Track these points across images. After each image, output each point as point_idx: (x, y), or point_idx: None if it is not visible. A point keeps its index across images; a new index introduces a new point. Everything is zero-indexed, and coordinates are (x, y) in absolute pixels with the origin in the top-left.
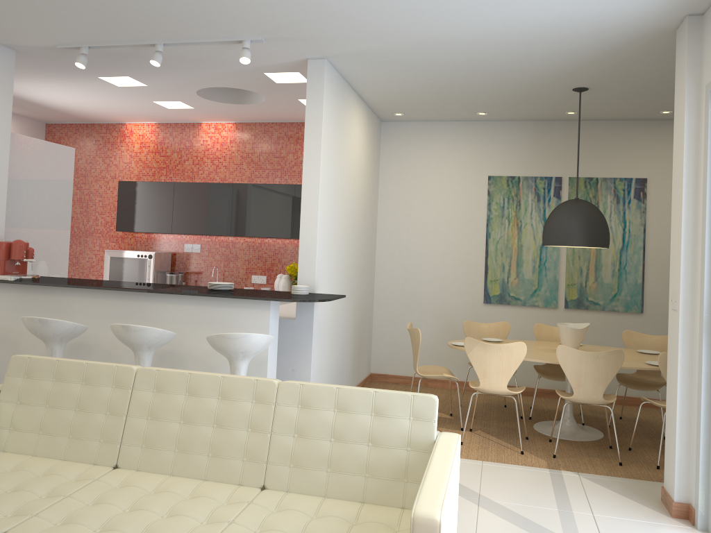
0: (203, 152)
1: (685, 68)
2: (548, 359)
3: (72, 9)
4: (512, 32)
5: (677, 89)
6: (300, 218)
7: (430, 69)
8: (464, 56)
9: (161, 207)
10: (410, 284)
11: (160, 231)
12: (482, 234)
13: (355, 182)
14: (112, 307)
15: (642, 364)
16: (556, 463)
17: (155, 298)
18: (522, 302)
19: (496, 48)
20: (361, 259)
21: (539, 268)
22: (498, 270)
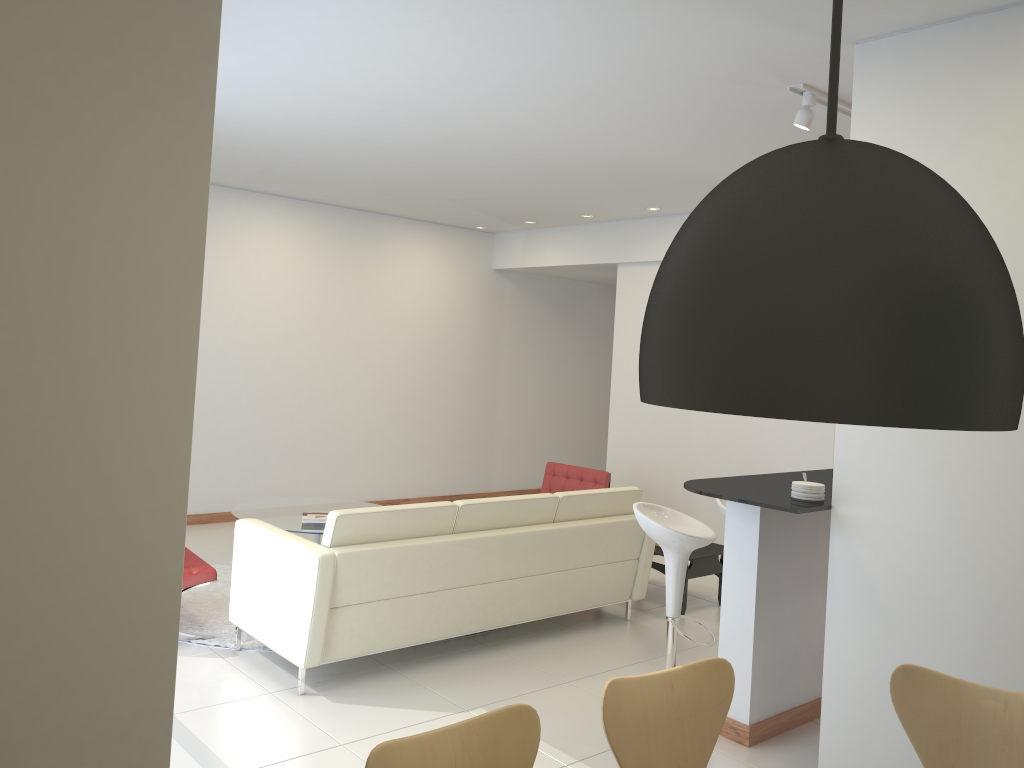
0: None
1: None
2: None
3: None
4: None
5: None
6: None
7: None
8: None
9: None
10: None
11: None
12: None
13: None
14: None
15: None
16: None
17: None
18: None
19: None
20: None
21: None
22: None
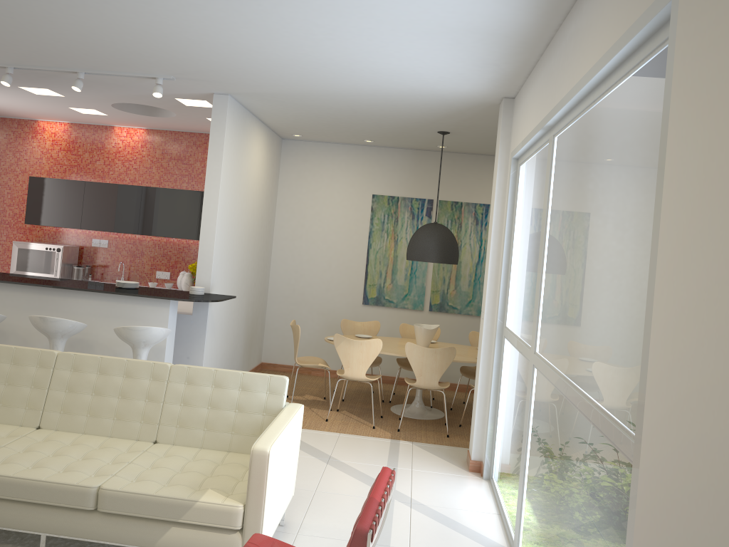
0: (114, 154)
1: (500, 137)
2: (401, 353)
3: (5, 43)
4: (378, 93)
5: (496, 151)
6: None
7: (319, 109)
8: (345, 104)
9: (71, 203)
10: (300, 285)
11: (69, 226)
12: (365, 244)
13: (253, 195)
14: (28, 299)
15: (473, 359)
16: (398, 435)
17: (68, 293)
18: (394, 305)
19: (368, 101)
20: (256, 262)
21: (410, 276)
22: (376, 276)
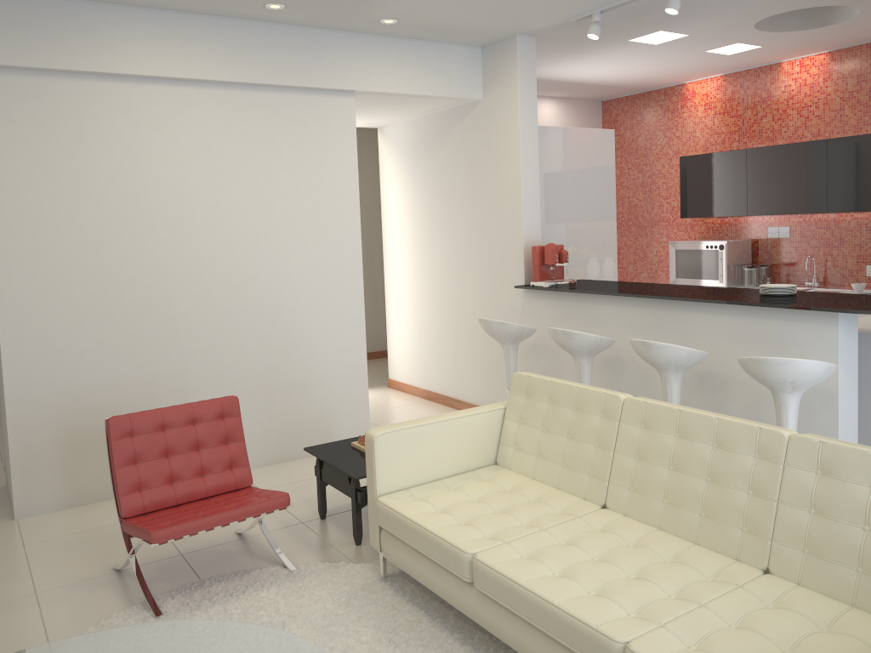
0: (785, 102)
1: None
2: None
3: None
4: None
5: None
6: None
7: None
8: None
9: (731, 183)
10: None
11: (731, 214)
12: None
13: None
14: (642, 316)
15: None
16: None
17: (688, 306)
18: None
19: None
20: None
21: None
22: None
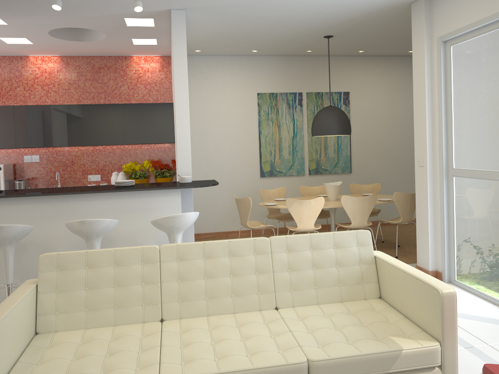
0: (32, 80)
1: (423, 27)
2: (331, 205)
3: None
4: None
5: (414, 39)
6: (129, 128)
7: (250, 20)
8: (280, 13)
9: (3, 126)
10: (211, 169)
11: (4, 147)
12: (256, 132)
13: None
14: (42, 209)
15: (377, 201)
16: None
17: (82, 197)
18: (284, 174)
19: (304, 8)
20: None
21: (293, 151)
22: (268, 154)
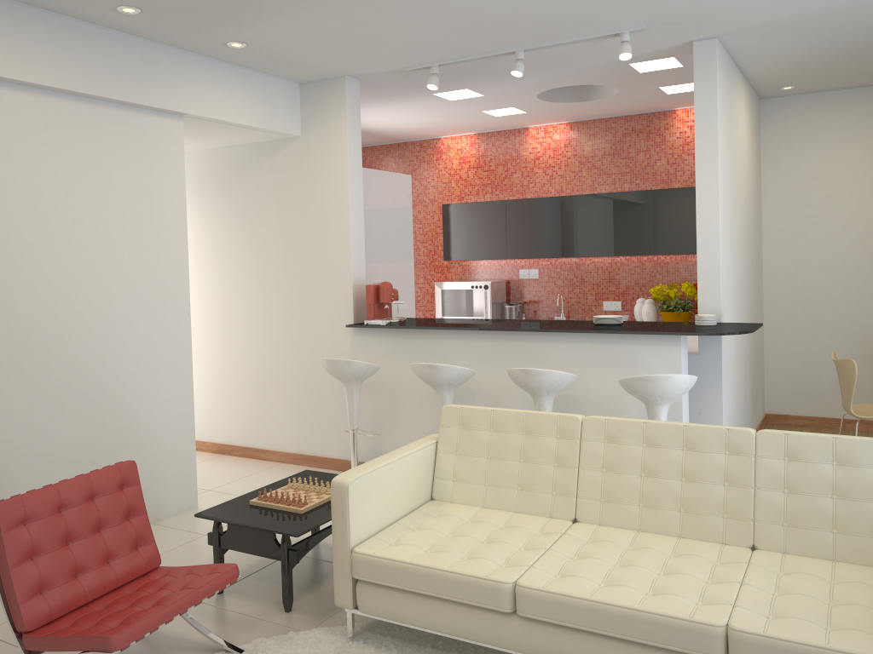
0: (532, 161)
1: None
2: None
3: (439, 30)
4: None
5: None
6: (662, 230)
7: (856, 29)
8: None
9: (492, 230)
10: (813, 301)
11: (493, 257)
12: None
13: (744, 181)
14: (492, 348)
15: None
16: None
17: (540, 337)
18: None
19: None
20: (752, 275)
21: None
22: None
